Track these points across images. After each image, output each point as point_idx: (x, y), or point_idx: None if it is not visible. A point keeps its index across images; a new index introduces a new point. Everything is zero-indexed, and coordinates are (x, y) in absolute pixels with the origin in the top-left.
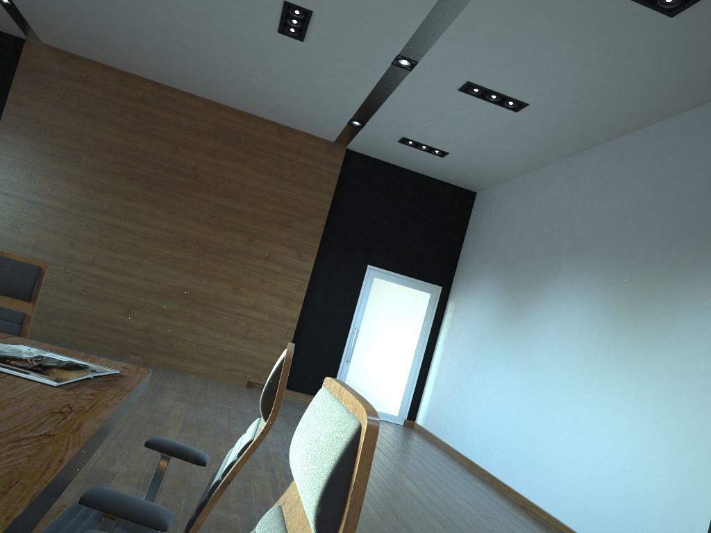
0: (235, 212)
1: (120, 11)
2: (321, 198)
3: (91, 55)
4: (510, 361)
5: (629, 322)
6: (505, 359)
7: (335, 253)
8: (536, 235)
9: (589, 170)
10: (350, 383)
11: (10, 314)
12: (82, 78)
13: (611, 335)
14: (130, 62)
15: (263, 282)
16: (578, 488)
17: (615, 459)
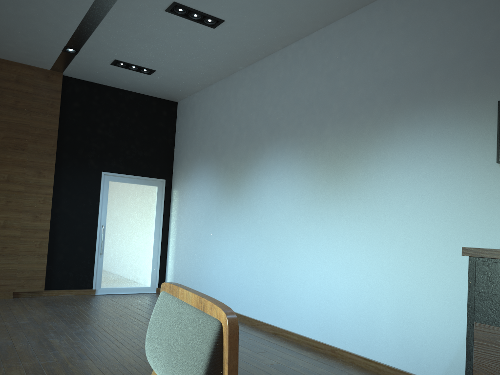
0: None
1: None
2: (48, 121)
3: None
4: (238, 226)
5: (331, 180)
6: (233, 225)
7: (71, 166)
8: (237, 127)
9: (271, 72)
10: (107, 271)
11: None
12: None
13: (318, 192)
14: None
15: (9, 203)
16: (317, 310)
17: (343, 283)
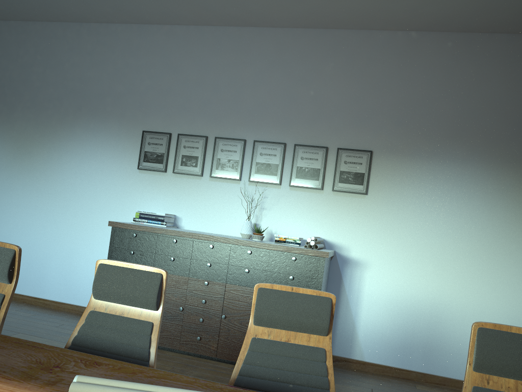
0: None
1: None
2: None
3: None
4: None
5: (17, 157)
6: None
7: None
8: None
9: None
10: None
11: None
12: None
13: (4, 165)
14: None
15: None
16: None
17: (21, 241)
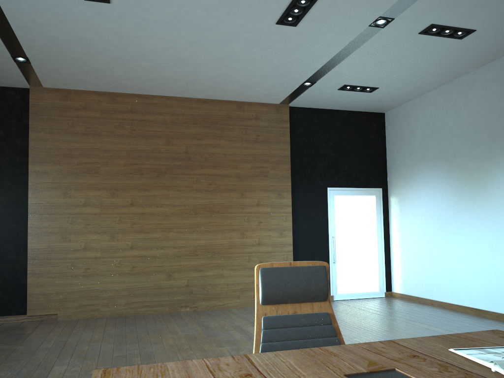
0: (225, 176)
1: (131, 41)
2: (282, 148)
3: (86, 86)
4: (487, 226)
5: None
6: (480, 226)
7: (302, 186)
8: (473, 129)
9: None
10: (340, 278)
11: (318, 318)
12: (81, 106)
13: None
14: (121, 83)
15: (260, 223)
16: None
17: None
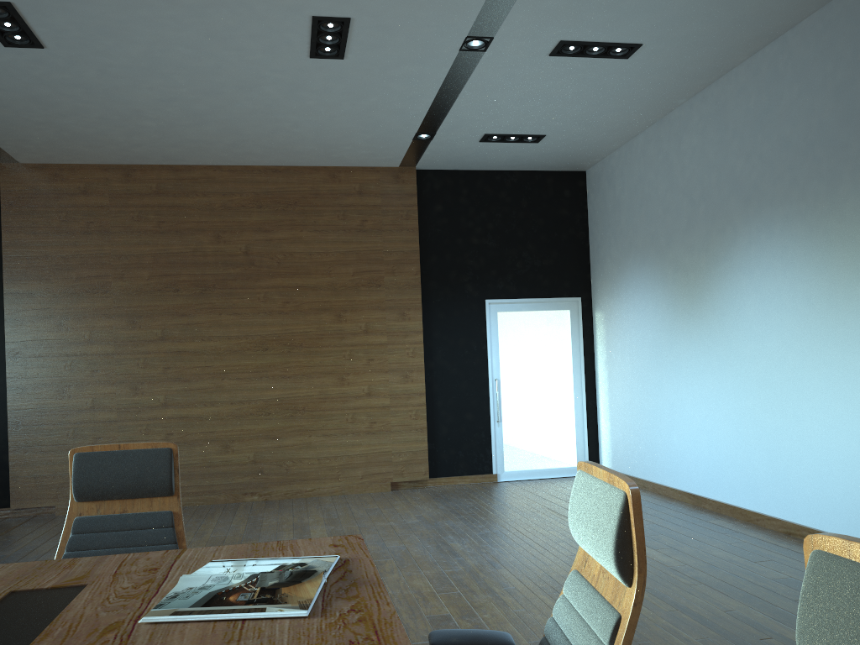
0: (311, 289)
1: (108, 95)
2: (405, 239)
3: (83, 159)
4: (706, 361)
5: None
6: (699, 361)
7: (443, 299)
8: (688, 200)
9: (734, 100)
10: (510, 446)
11: (155, 519)
12: (80, 189)
13: (840, 294)
14: (132, 152)
15: (370, 361)
16: (858, 493)
17: None
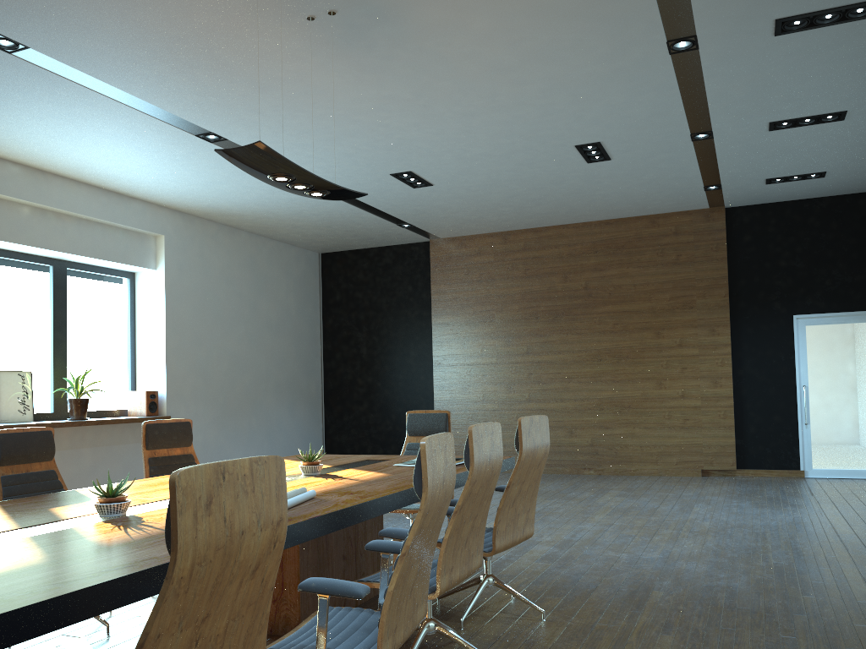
0: (635, 313)
1: (476, 199)
2: (715, 268)
3: (476, 231)
4: None
5: None
6: None
7: (751, 316)
8: None
9: None
10: (819, 446)
11: None
12: (475, 251)
13: None
14: (504, 224)
15: (684, 369)
16: None
17: None
